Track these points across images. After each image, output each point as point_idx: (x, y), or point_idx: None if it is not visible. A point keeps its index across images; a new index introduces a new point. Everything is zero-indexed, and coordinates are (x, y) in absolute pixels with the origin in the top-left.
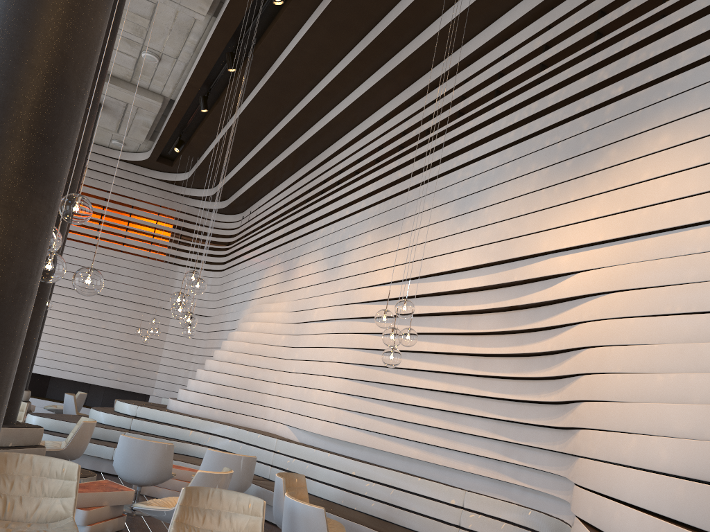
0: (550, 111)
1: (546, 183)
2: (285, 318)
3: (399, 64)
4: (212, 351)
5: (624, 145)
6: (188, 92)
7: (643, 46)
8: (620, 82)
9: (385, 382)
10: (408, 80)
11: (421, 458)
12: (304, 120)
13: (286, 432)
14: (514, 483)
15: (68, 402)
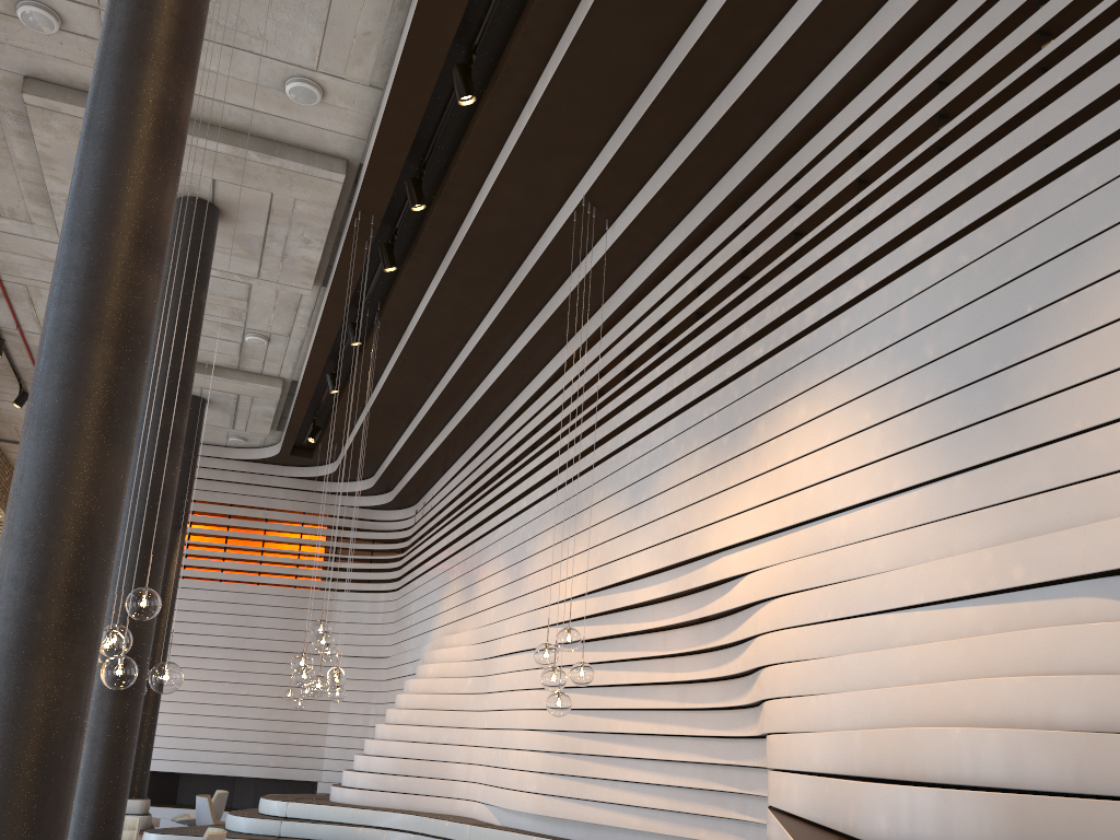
0: (707, 372)
1: (708, 464)
2: (470, 654)
3: (552, 316)
4: (394, 707)
5: (770, 417)
6: (311, 372)
7: (779, 296)
8: (761, 342)
9: (588, 729)
10: (569, 329)
11: (644, 829)
12: (461, 386)
13: (485, 813)
14: None
15: (201, 808)
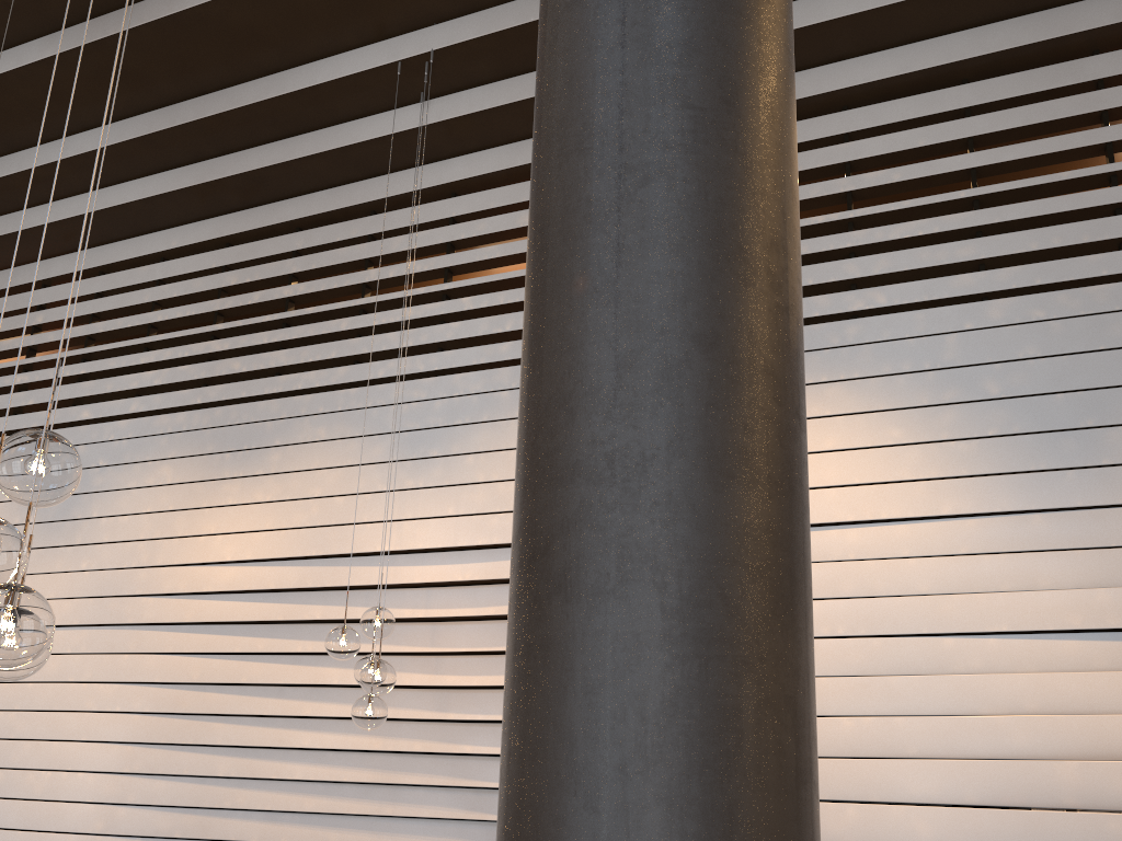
0: None
1: None
2: None
3: (237, 175)
4: None
5: None
6: None
7: None
8: None
9: (237, 743)
10: (237, 201)
11: None
12: None
13: None
14: None
15: None
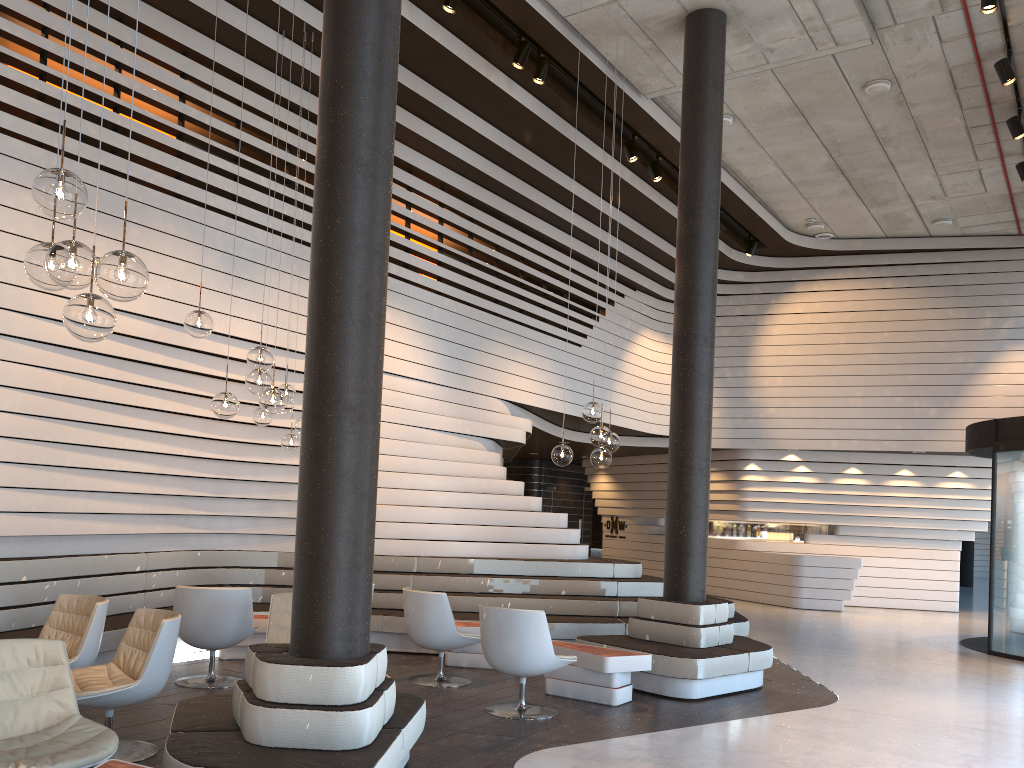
0: (307, 225)
1: None
2: None
3: None
4: None
5: None
6: None
7: None
8: None
9: (83, 442)
10: None
11: (113, 532)
12: None
13: None
14: (192, 532)
15: None
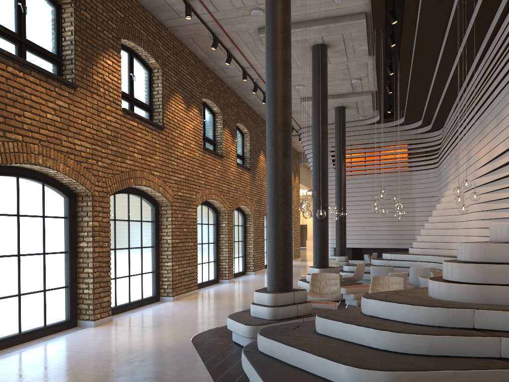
0: None
1: None
2: None
3: (465, 43)
4: None
5: None
6: (380, 87)
7: None
8: None
9: (495, 217)
10: (476, 46)
11: None
12: (441, 77)
13: None
14: None
15: (365, 259)
